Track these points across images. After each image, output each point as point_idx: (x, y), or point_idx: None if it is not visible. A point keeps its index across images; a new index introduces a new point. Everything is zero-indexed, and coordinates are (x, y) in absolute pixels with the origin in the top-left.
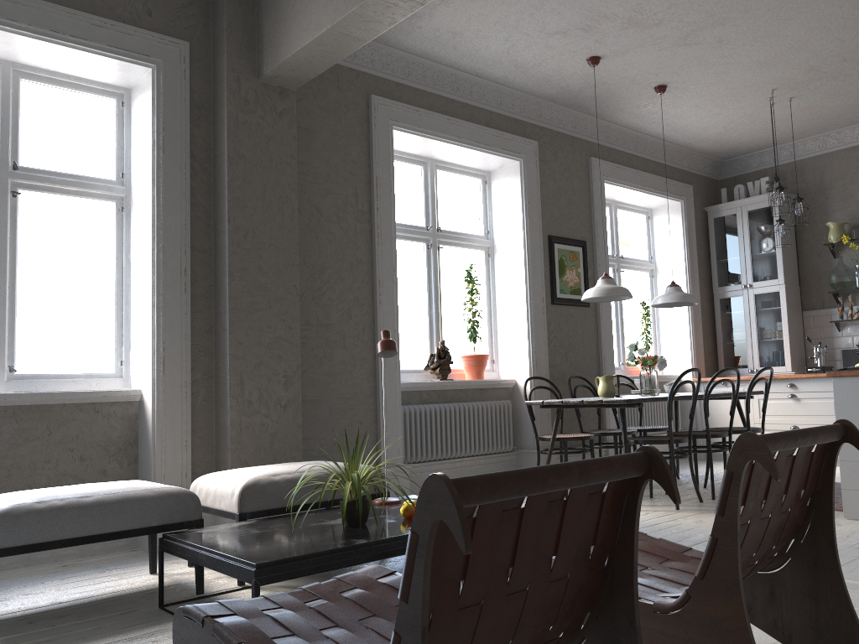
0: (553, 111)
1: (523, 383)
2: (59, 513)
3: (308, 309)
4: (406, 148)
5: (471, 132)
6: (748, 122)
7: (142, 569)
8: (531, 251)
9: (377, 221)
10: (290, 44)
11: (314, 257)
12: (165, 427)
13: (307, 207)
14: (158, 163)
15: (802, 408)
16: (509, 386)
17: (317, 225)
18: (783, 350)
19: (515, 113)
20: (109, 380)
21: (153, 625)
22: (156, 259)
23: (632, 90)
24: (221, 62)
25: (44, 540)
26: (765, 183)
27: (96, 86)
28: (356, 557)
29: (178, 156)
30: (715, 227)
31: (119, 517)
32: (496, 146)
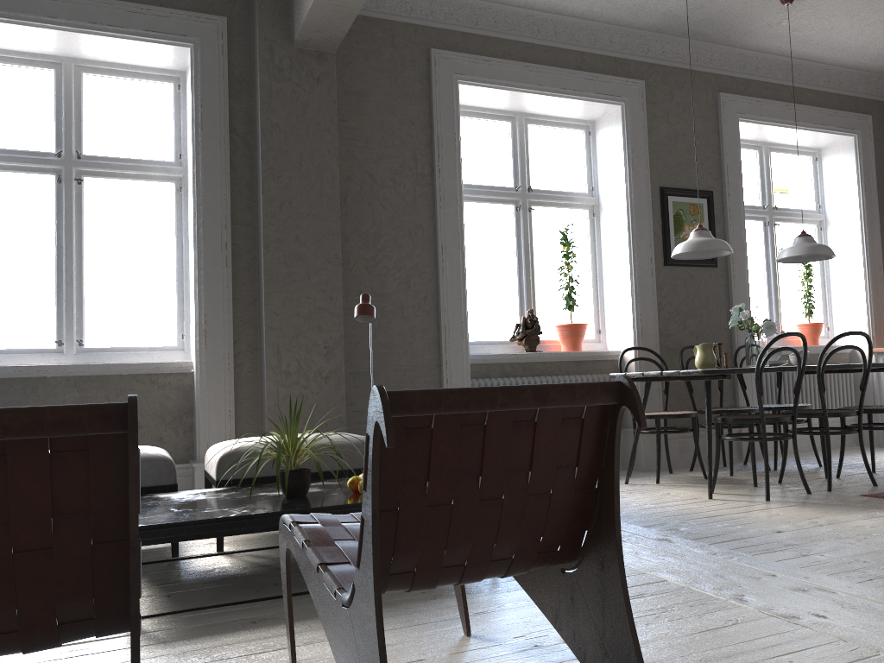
0: (664, 44)
1: (628, 355)
2: None
3: (360, 279)
4: (485, 103)
5: (555, 78)
6: None
7: None
8: (635, 206)
9: (439, 184)
10: (306, 3)
11: (366, 225)
12: (208, 397)
13: (358, 174)
14: (197, 141)
15: None
16: (614, 359)
17: (370, 192)
18: None
19: (615, 51)
20: (170, 353)
21: None
22: (196, 234)
23: (753, 6)
24: (255, 33)
25: None
26: None
27: (152, 73)
28: (249, 527)
29: (217, 132)
30: None
31: None
32: (588, 90)
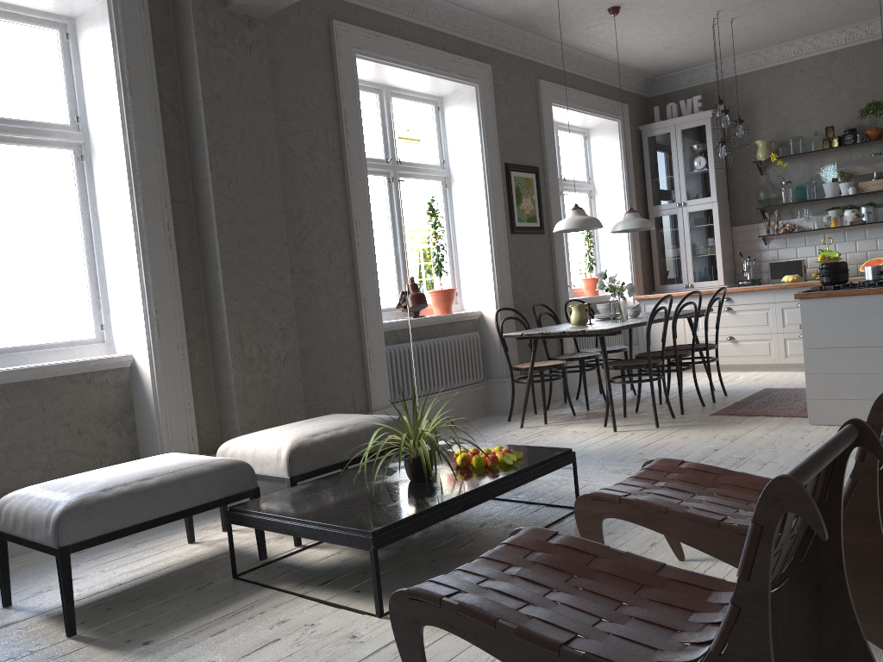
0: (504, 32)
1: (490, 314)
2: (128, 499)
3: (290, 257)
4: (363, 75)
5: (429, 58)
6: (687, 41)
7: (175, 539)
8: (491, 180)
9: (349, 159)
10: None
11: (291, 201)
12: (167, 392)
13: (280, 147)
14: (127, 107)
15: (737, 320)
16: (475, 318)
17: (291, 167)
18: (716, 266)
19: (468, 35)
20: (92, 346)
21: (244, 596)
22: (137, 214)
23: (586, 12)
24: None
25: (119, 528)
26: (697, 101)
27: (35, 16)
28: (447, 512)
29: (146, 98)
30: (650, 146)
31: (184, 496)
32: (453, 71)
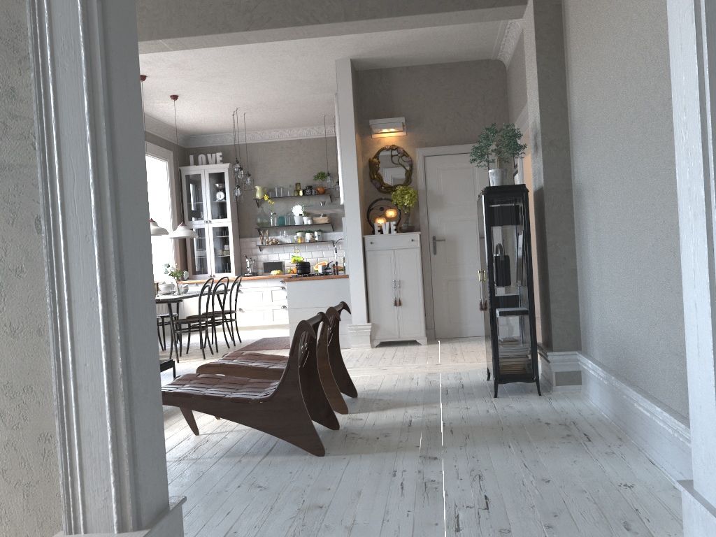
0: None
1: None
2: None
3: None
4: None
5: None
6: (216, 120)
7: None
8: None
9: None
10: None
11: None
12: None
13: None
14: None
15: (244, 298)
16: None
17: None
18: (230, 263)
19: None
20: None
21: None
22: None
23: (156, 94)
24: None
25: None
26: (219, 156)
27: None
28: None
29: None
30: (187, 181)
31: None
32: None
